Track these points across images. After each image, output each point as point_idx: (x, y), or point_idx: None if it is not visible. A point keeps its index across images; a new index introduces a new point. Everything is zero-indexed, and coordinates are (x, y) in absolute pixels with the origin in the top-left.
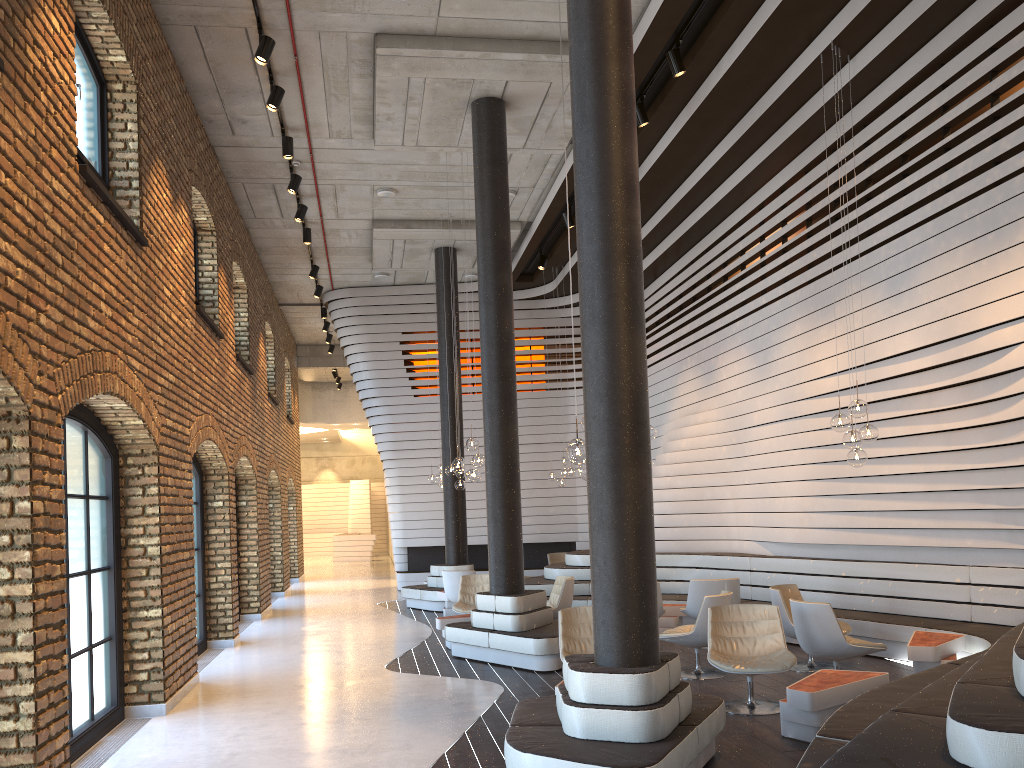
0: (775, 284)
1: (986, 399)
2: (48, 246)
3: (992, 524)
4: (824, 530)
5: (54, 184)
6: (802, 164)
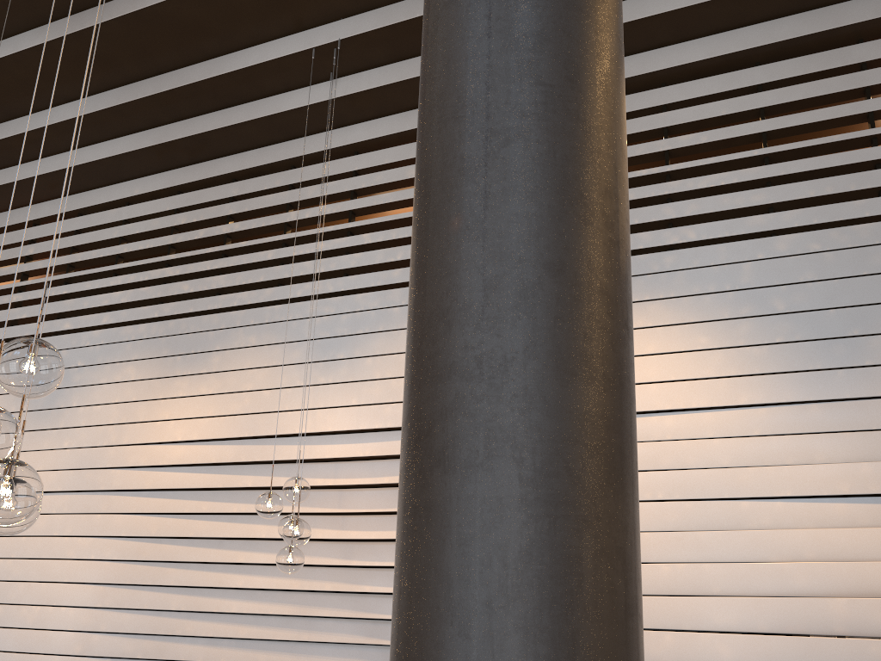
0: (93, 309)
1: None
2: None
3: None
4: (109, 660)
5: None
6: (184, 179)
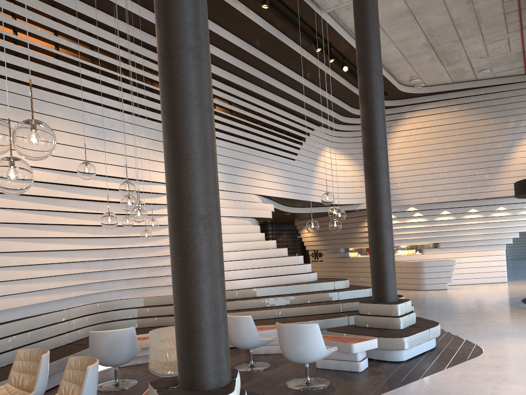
0: None
1: None
2: None
3: (87, 281)
4: None
5: None
6: None
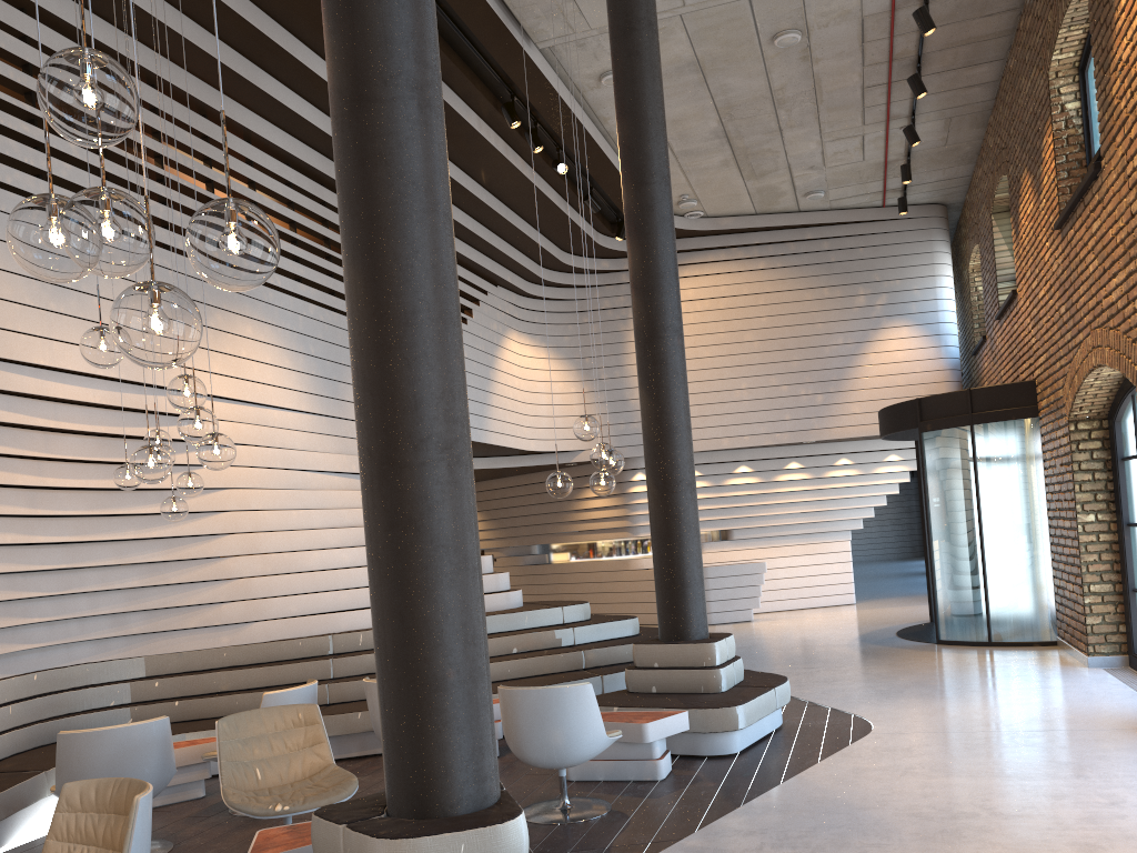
0: None
1: None
2: (1134, 232)
3: (13, 620)
4: None
5: (1134, 163)
6: None
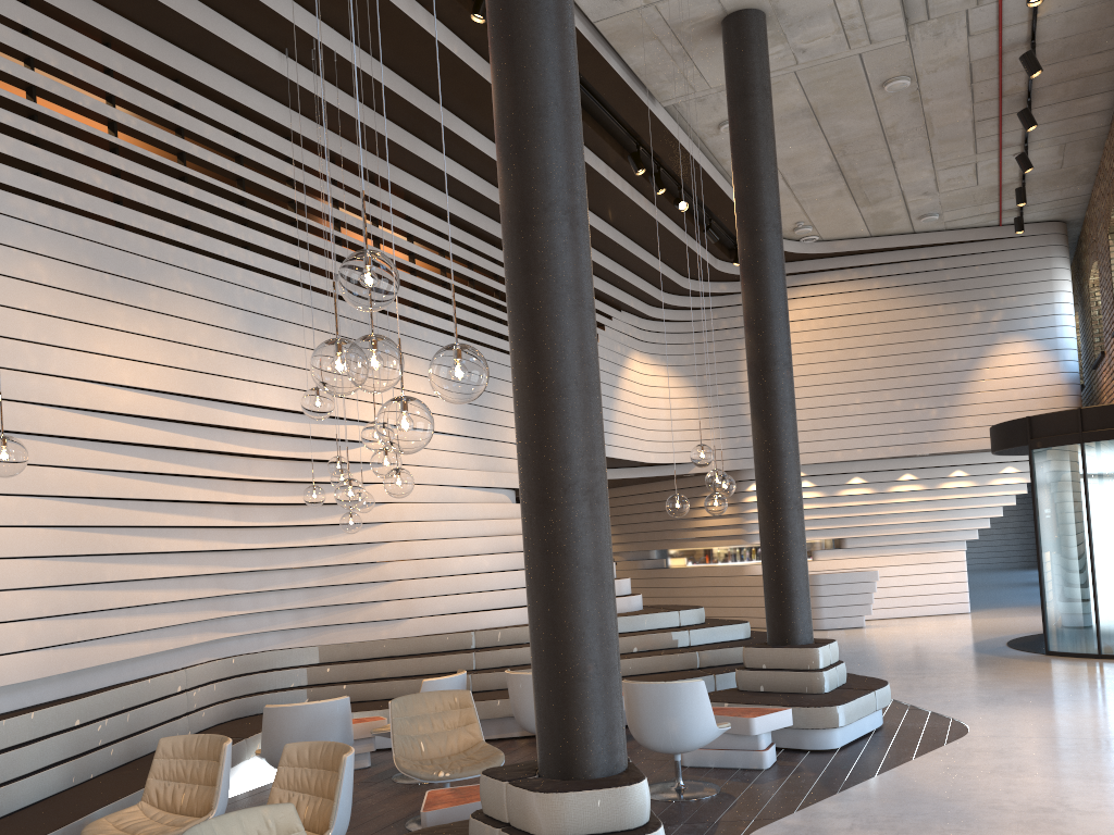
0: None
1: (317, 480)
2: None
3: (219, 613)
4: (52, 650)
5: None
6: (56, 0)
